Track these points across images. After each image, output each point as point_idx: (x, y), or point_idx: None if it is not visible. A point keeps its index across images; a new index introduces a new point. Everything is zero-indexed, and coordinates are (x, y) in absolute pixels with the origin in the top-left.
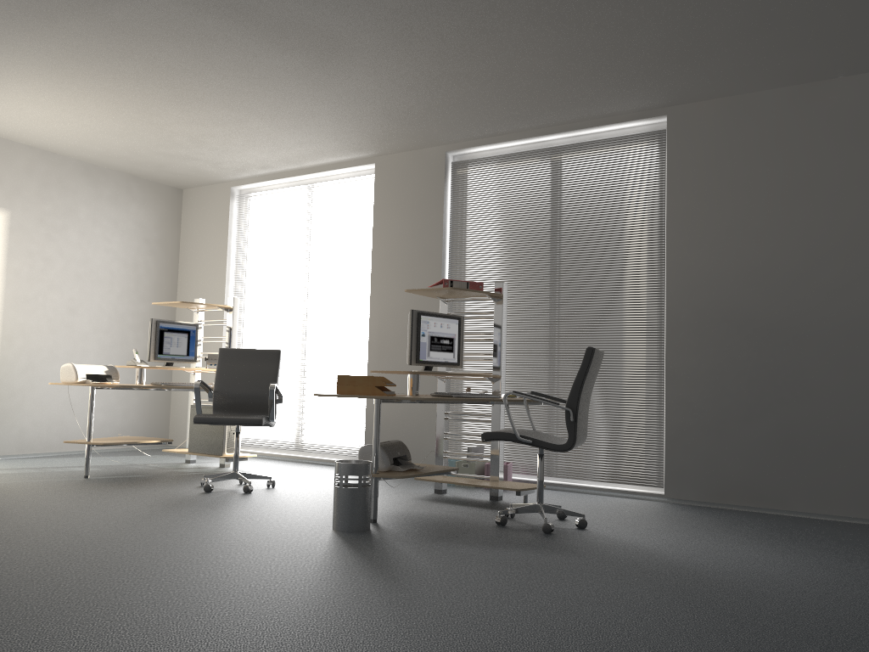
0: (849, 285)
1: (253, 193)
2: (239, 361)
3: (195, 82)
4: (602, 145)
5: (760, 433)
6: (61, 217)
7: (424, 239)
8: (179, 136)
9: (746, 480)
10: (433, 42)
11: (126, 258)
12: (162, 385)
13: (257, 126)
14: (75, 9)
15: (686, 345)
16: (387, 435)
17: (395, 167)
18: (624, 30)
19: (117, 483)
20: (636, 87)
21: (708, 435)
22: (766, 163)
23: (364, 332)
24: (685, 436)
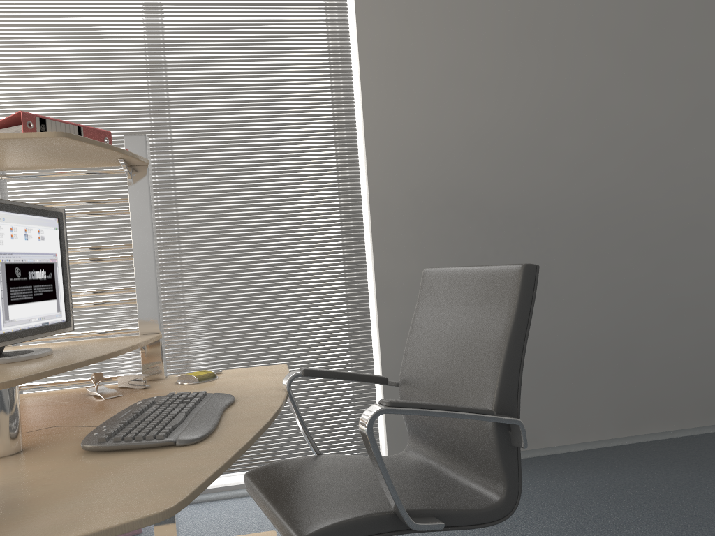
0: (588, 157)
1: None
2: None
3: None
4: None
5: None
6: None
7: None
8: None
9: None
10: None
11: None
12: None
13: None
14: None
15: (403, 244)
16: None
17: None
18: None
19: None
20: None
21: None
22: None
23: None
24: None
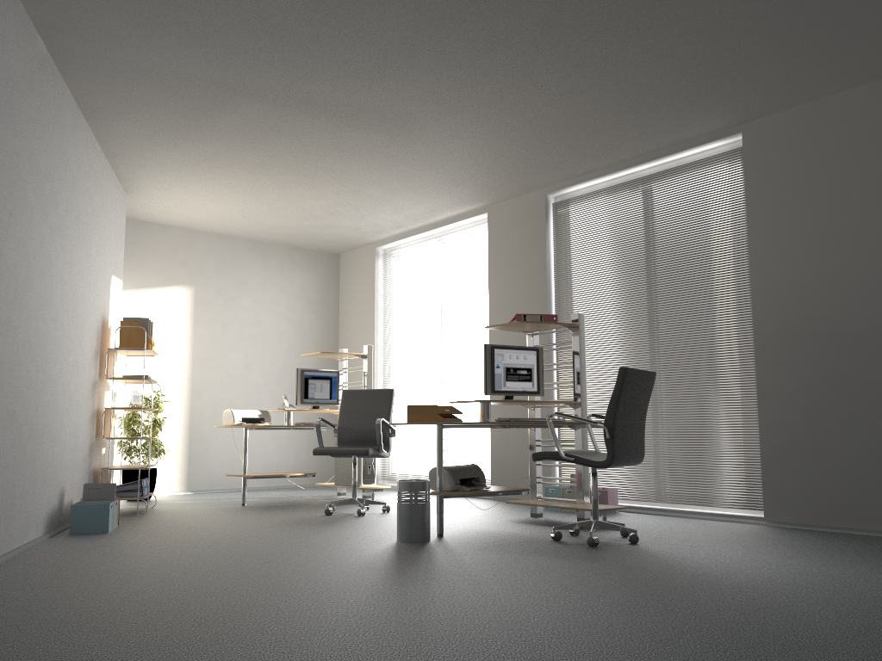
0: None
1: (394, 251)
2: (358, 400)
3: (307, 165)
4: (685, 170)
5: (857, 449)
6: (235, 288)
7: (531, 278)
8: (315, 209)
9: (845, 500)
10: (481, 102)
11: (291, 318)
12: (301, 424)
13: (373, 193)
14: (196, 124)
15: (776, 362)
16: (509, 466)
17: (503, 214)
18: (649, 64)
19: (263, 509)
20: (696, 111)
21: (803, 453)
22: (843, 167)
23: None
24: (780, 456)
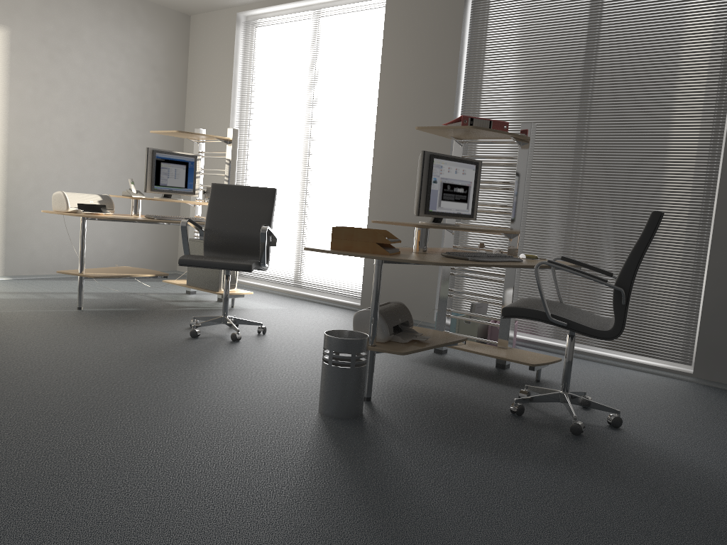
0: None
1: (259, 20)
2: (232, 198)
3: None
4: None
5: None
6: (64, 38)
7: (437, 73)
8: None
9: None
10: None
11: (132, 85)
12: (155, 218)
13: None
14: None
15: None
16: (385, 280)
17: None
18: None
19: (106, 319)
20: None
21: None
22: None
23: (367, 171)
24: None
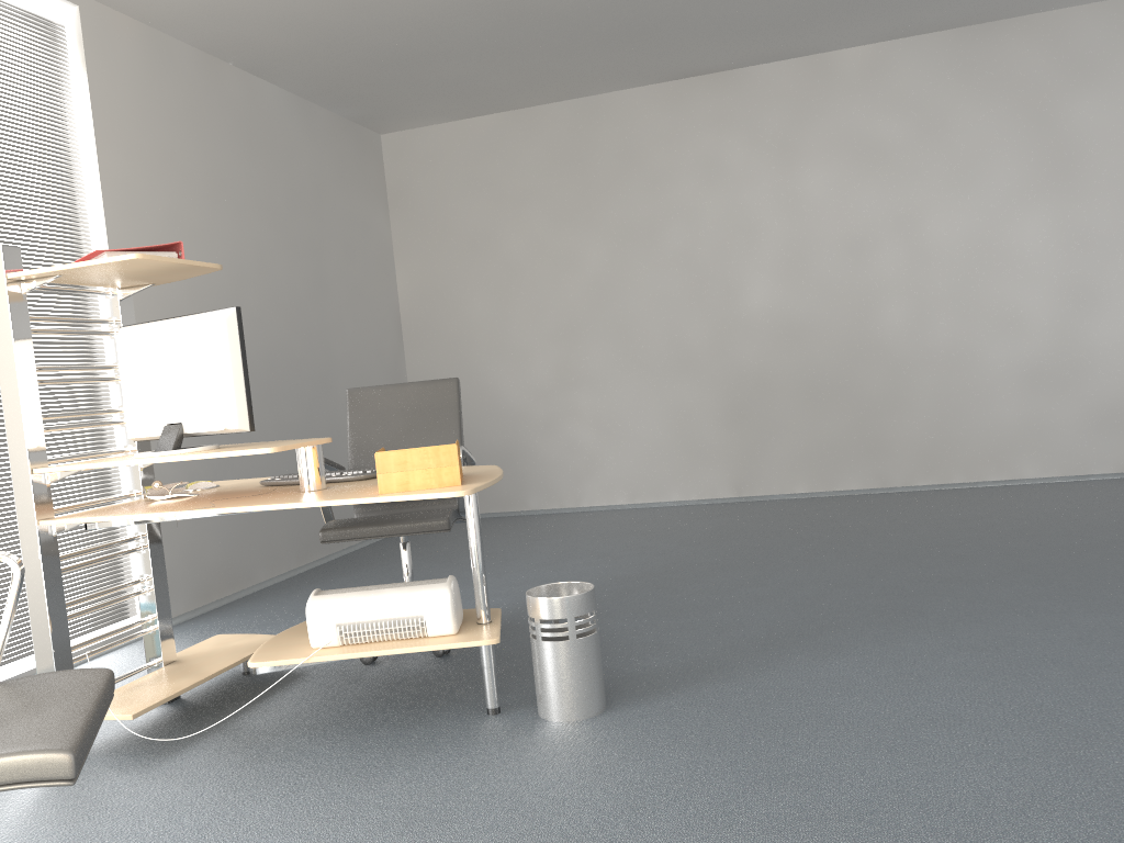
0: (262, 313)
1: None
2: None
3: None
4: None
5: None
6: None
7: None
8: None
9: (223, 562)
10: None
11: None
12: None
13: None
14: None
15: None
16: None
17: None
18: None
19: None
20: None
21: None
22: (189, 141)
23: None
24: (164, 525)
